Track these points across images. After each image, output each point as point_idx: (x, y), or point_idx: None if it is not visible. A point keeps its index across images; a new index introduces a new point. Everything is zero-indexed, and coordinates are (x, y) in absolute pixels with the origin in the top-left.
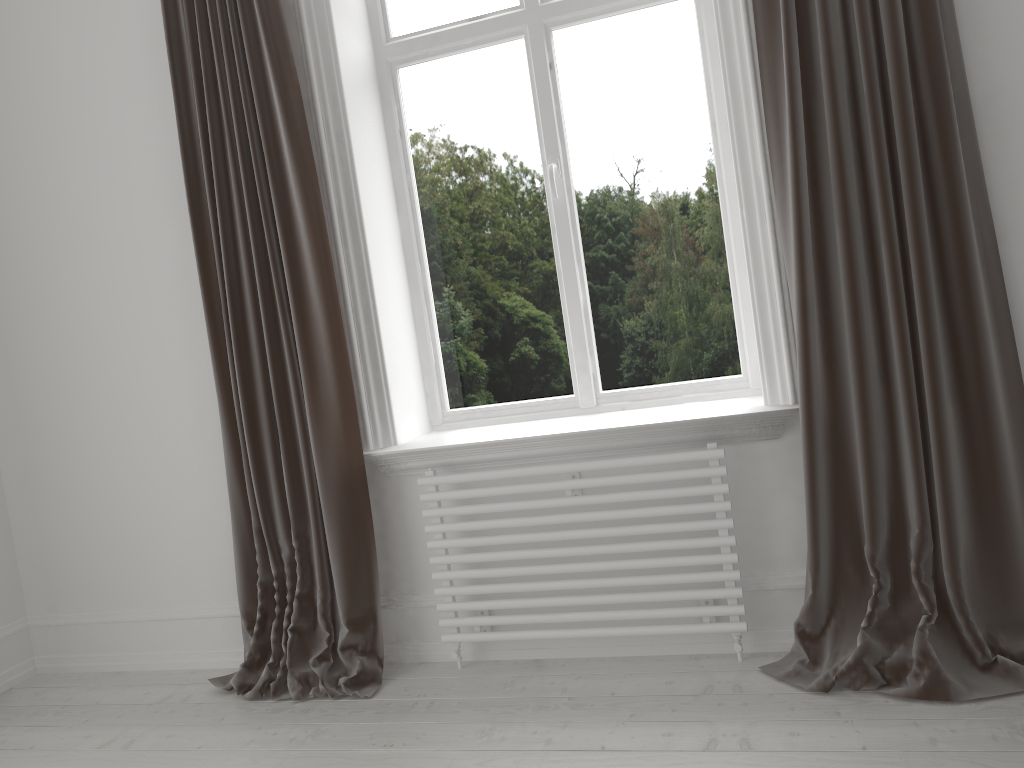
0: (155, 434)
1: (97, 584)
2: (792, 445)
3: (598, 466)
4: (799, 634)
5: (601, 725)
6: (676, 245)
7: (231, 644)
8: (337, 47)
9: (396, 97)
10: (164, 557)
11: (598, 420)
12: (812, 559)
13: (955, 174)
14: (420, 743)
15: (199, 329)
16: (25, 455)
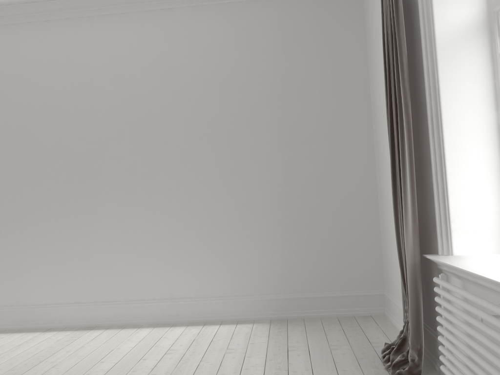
0: None
1: (393, 285)
2: None
3: (483, 305)
4: None
5: None
6: None
7: None
8: (434, 23)
9: (499, 32)
10: None
11: None
12: None
13: None
14: None
15: None
16: (383, 223)
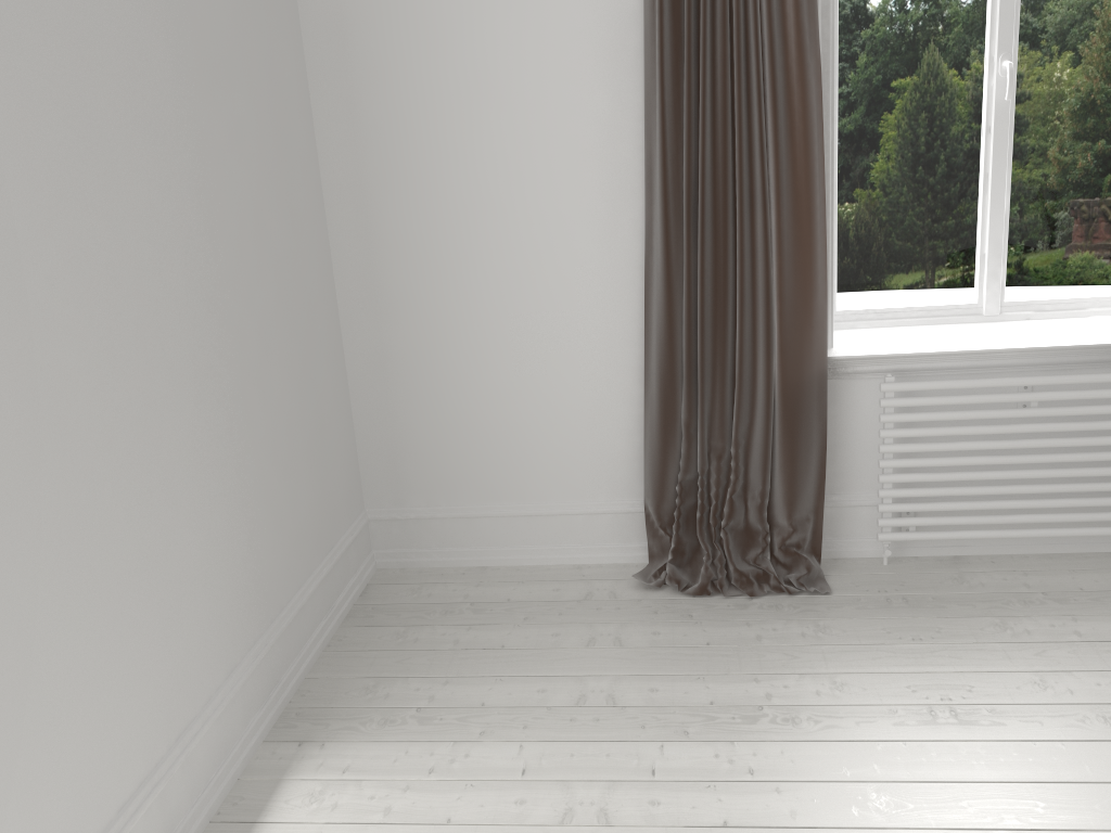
0: (552, 322)
1: (459, 478)
2: None
3: (1076, 380)
4: None
5: (1109, 618)
6: (1109, 158)
7: (617, 540)
8: None
9: None
10: (547, 452)
11: (1039, 332)
12: None
13: None
14: (948, 636)
15: (623, 212)
16: (379, 337)
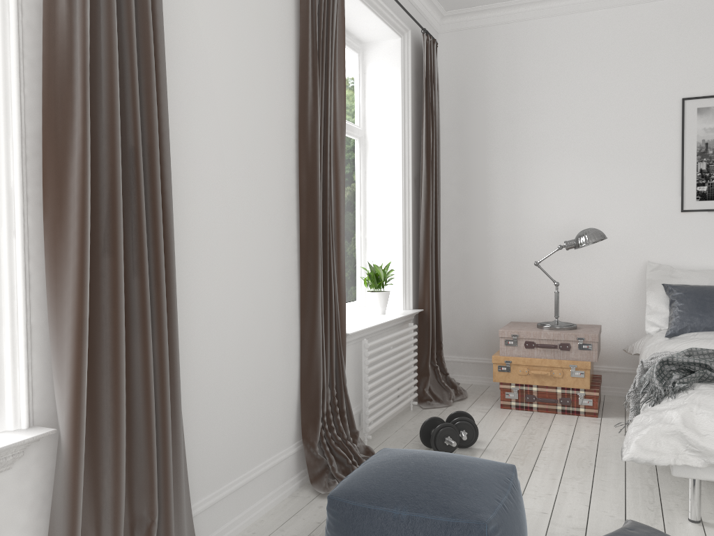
0: None
1: None
2: (20, 472)
3: None
4: None
5: None
6: None
7: None
8: None
9: None
10: None
11: None
12: None
13: (172, 229)
14: None
15: None
16: None
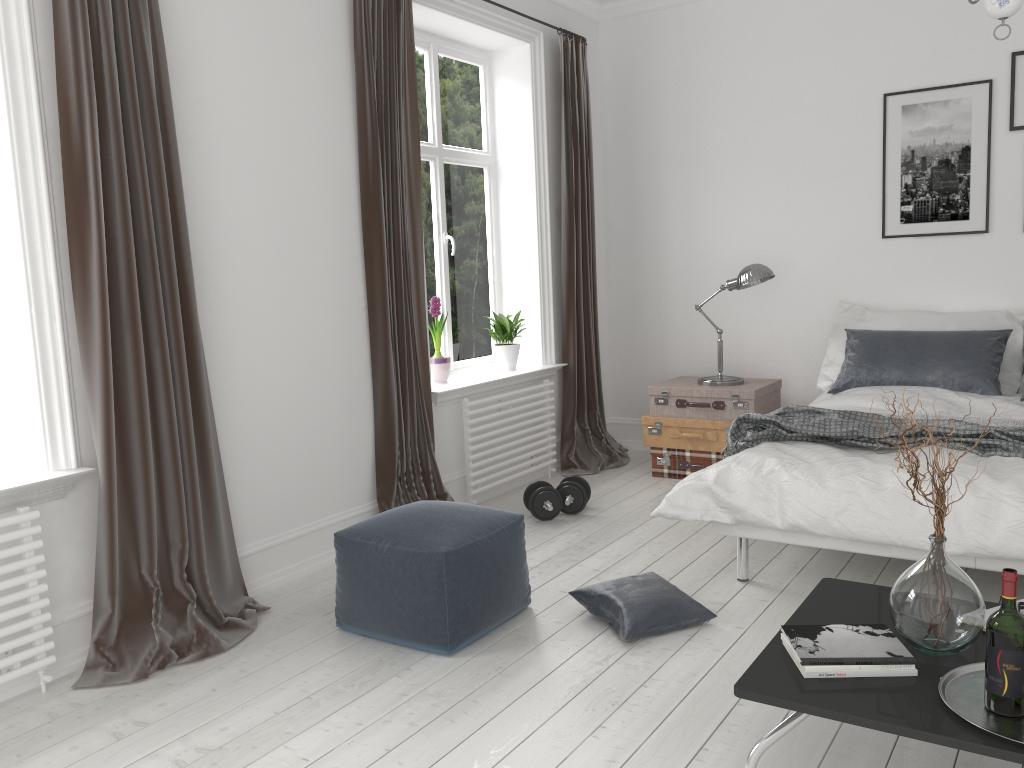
0: None
1: None
2: (74, 501)
3: None
4: (100, 648)
5: None
6: None
7: None
8: None
9: None
10: None
11: None
12: (113, 585)
13: (194, 304)
14: None
15: None
16: None
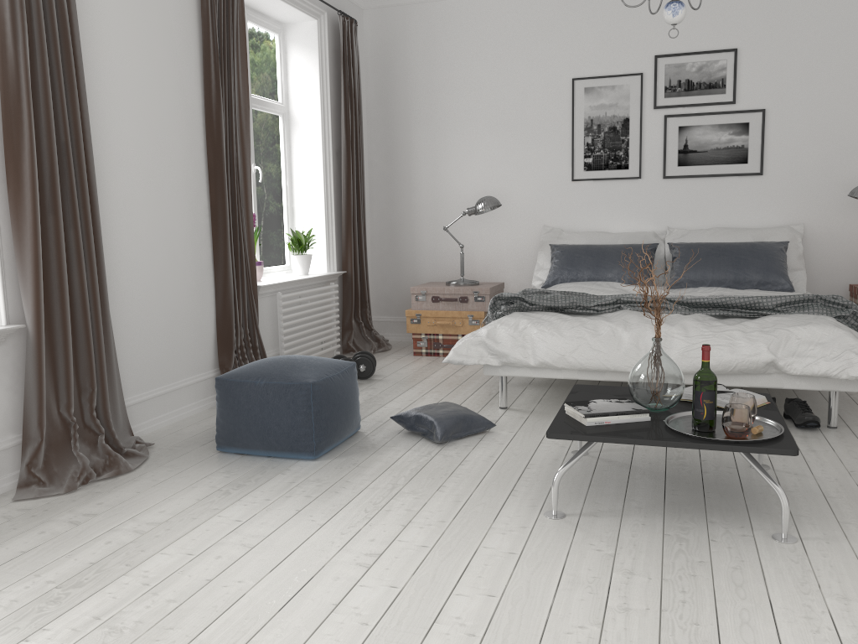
0: None
1: None
2: (3, 352)
3: None
4: (32, 470)
5: None
6: None
7: None
8: None
9: None
10: None
11: None
12: (43, 418)
13: (97, 197)
14: None
15: None
16: None
